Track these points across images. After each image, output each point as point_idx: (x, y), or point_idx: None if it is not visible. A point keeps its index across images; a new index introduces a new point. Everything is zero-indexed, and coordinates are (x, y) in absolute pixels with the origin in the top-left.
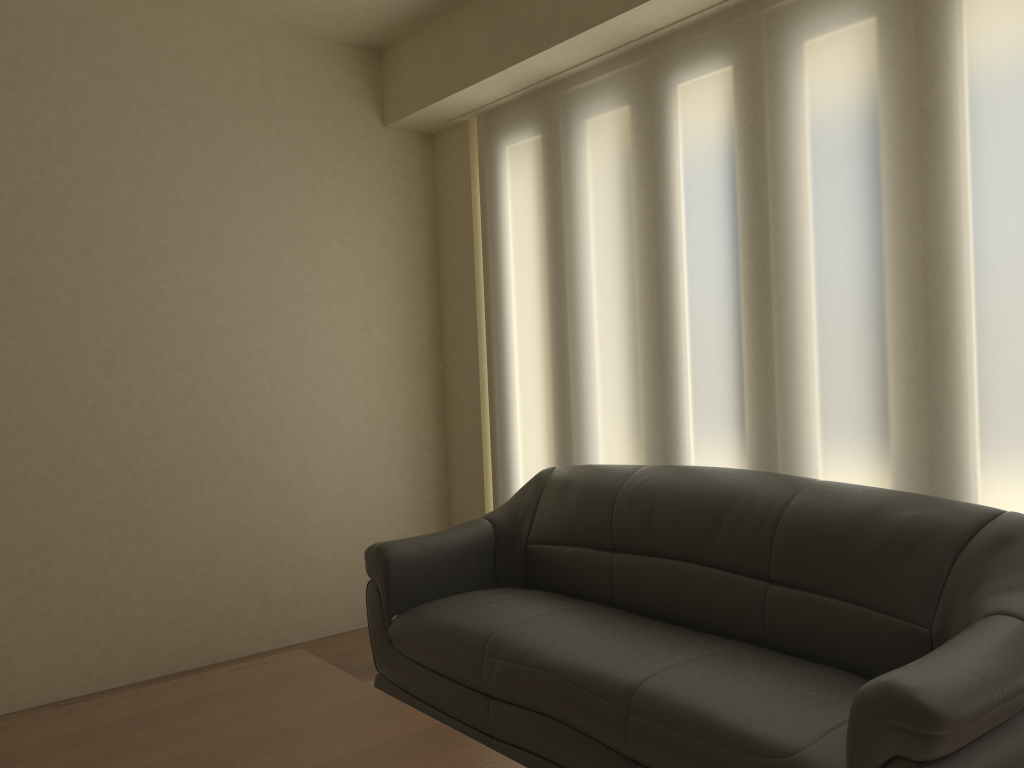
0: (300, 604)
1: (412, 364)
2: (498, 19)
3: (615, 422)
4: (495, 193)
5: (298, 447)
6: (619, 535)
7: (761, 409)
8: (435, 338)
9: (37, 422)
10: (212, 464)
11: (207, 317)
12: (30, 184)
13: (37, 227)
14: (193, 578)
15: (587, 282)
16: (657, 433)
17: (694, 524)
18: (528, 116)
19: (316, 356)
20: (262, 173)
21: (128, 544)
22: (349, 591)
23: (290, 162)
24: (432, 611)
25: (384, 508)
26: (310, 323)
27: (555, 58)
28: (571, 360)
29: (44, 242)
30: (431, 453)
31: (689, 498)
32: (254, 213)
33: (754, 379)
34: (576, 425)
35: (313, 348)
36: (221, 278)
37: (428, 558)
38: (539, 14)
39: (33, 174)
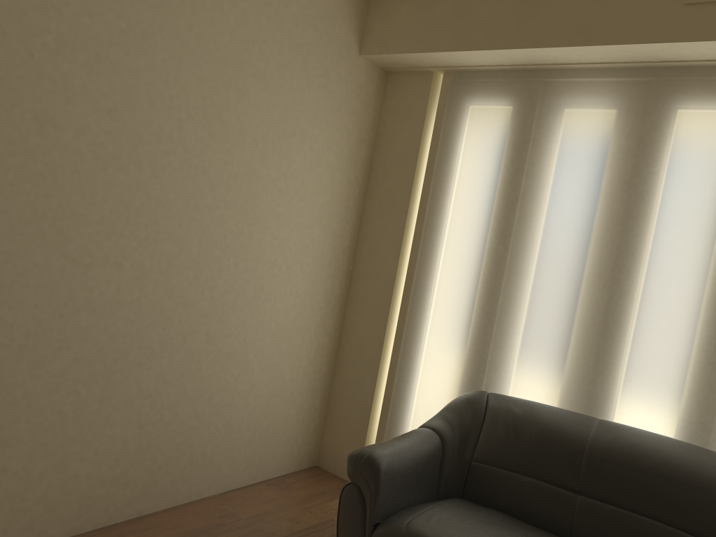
0: (215, 462)
1: (333, 262)
2: (527, 3)
3: (543, 364)
4: (452, 141)
5: (243, 324)
6: (588, 482)
7: (709, 395)
8: (352, 243)
9: (34, 274)
10: (176, 332)
11: (200, 194)
12: (78, 25)
13: (75, 72)
14: (139, 437)
15: (540, 243)
16: (588, 385)
17: (681, 495)
18: (507, 88)
19: (272, 245)
20: (269, 70)
21: (91, 403)
22: (251, 452)
23: (291, 66)
24: (429, 531)
25: (290, 382)
26: (274, 214)
27: (574, 54)
28: (506, 302)
29: (79, 89)
30: (330, 338)
31: (673, 470)
32: (256, 106)
33: (707, 369)
34: (498, 355)
35: (272, 237)
36: (219, 160)
37: (404, 469)
38: (579, 13)
39: (83, 15)
